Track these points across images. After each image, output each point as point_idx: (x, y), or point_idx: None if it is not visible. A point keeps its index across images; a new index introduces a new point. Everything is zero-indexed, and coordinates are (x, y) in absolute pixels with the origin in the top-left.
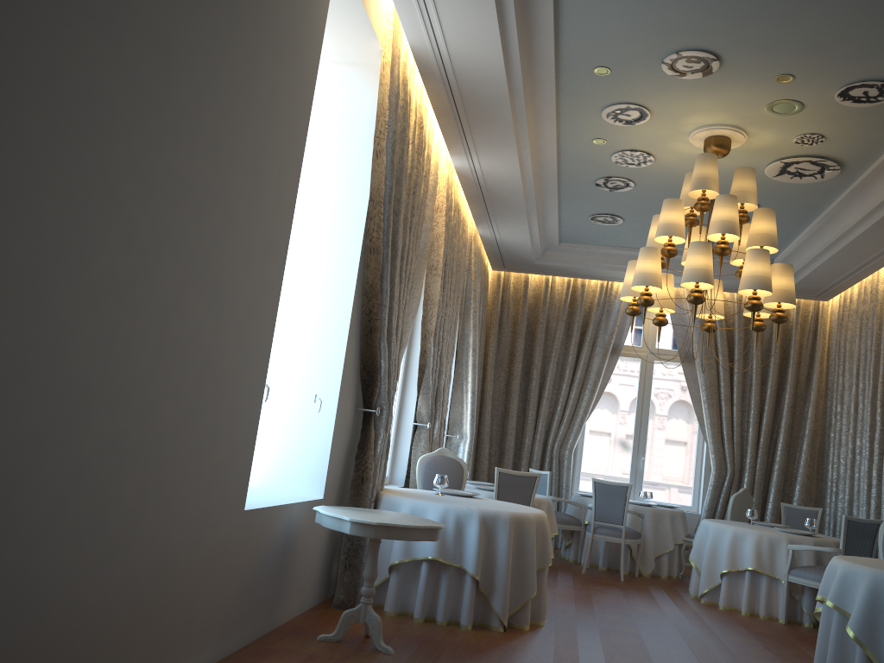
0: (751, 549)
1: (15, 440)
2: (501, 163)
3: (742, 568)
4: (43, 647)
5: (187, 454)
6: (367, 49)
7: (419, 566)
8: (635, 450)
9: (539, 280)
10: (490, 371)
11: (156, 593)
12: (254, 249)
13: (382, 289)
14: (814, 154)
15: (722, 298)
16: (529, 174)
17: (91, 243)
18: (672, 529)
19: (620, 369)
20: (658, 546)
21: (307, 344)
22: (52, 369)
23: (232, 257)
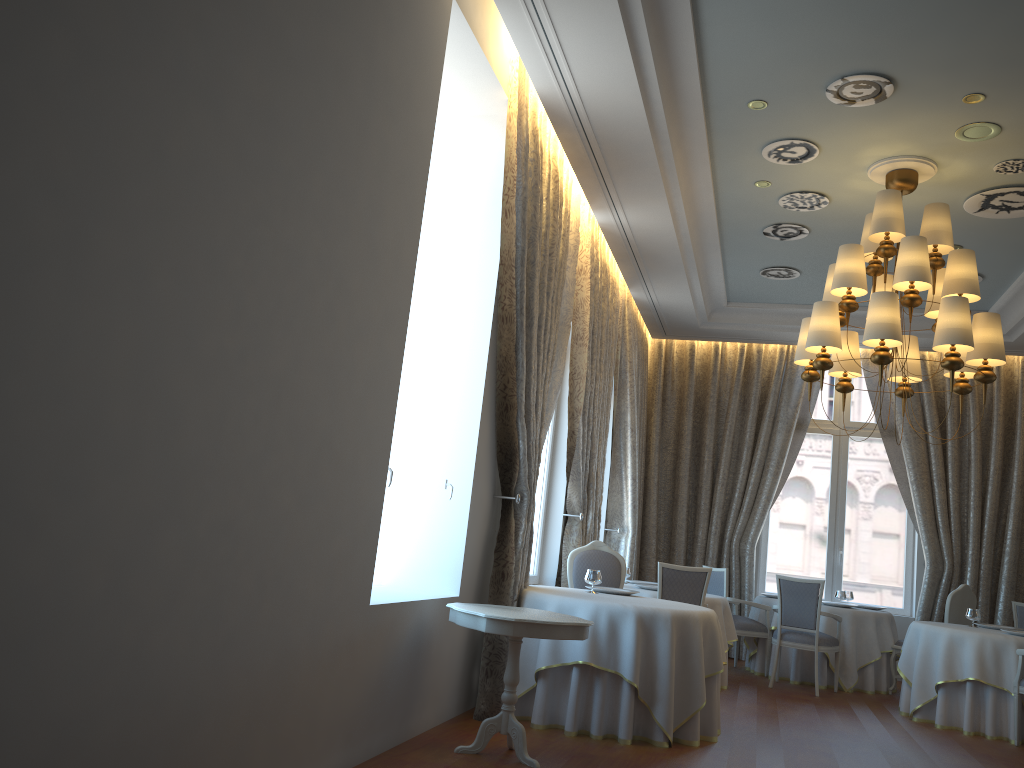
0: (971, 655)
1: (129, 521)
2: (650, 215)
3: (962, 678)
4: (160, 738)
5: (305, 541)
6: (491, 100)
7: (569, 673)
8: (831, 542)
9: (708, 348)
10: (654, 454)
11: (276, 690)
12: (370, 321)
13: (517, 362)
14: (1021, 183)
15: (917, 357)
16: (684, 226)
17: (199, 319)
18: (878, 635)
19: (813, 449)
20: (861, 656)
21: (437, 425)
22: (163, 449)
23: (347, 331)
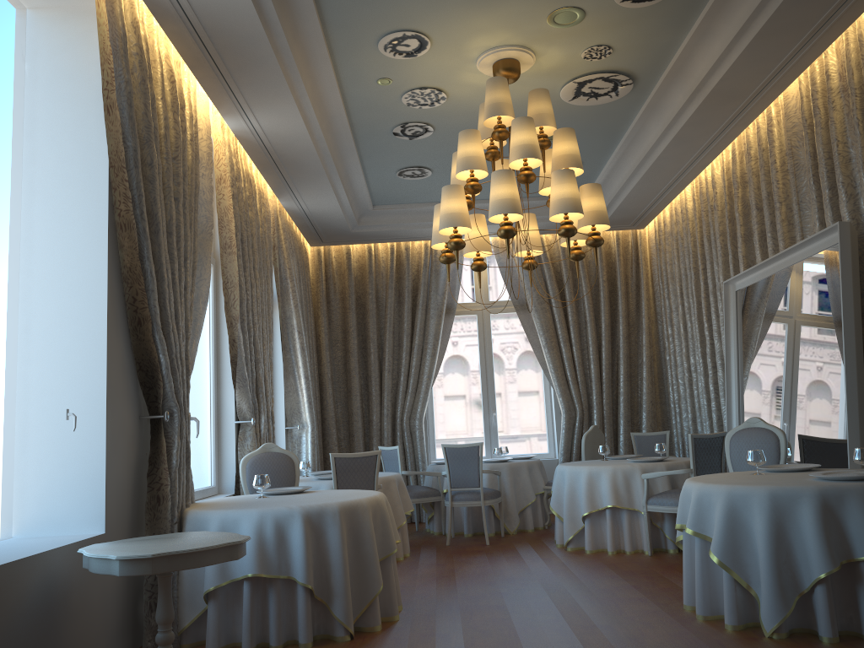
0: (607, 486)
1: None
2: (281, 119)
3: (602, 507)
4: None
5: None
6: None
7: (241, 587)
8: (486, 407)
9: (362, 250)
10: (325, 352)
11: None
12: None
13: (144, 271)
14: (605, 69)
15: (537, 232)
16: (318, 129)
17: None
18: (532, 480)
19: (464, 330)
20: (520, 501)
21: (57, 350)
22: None
23: None
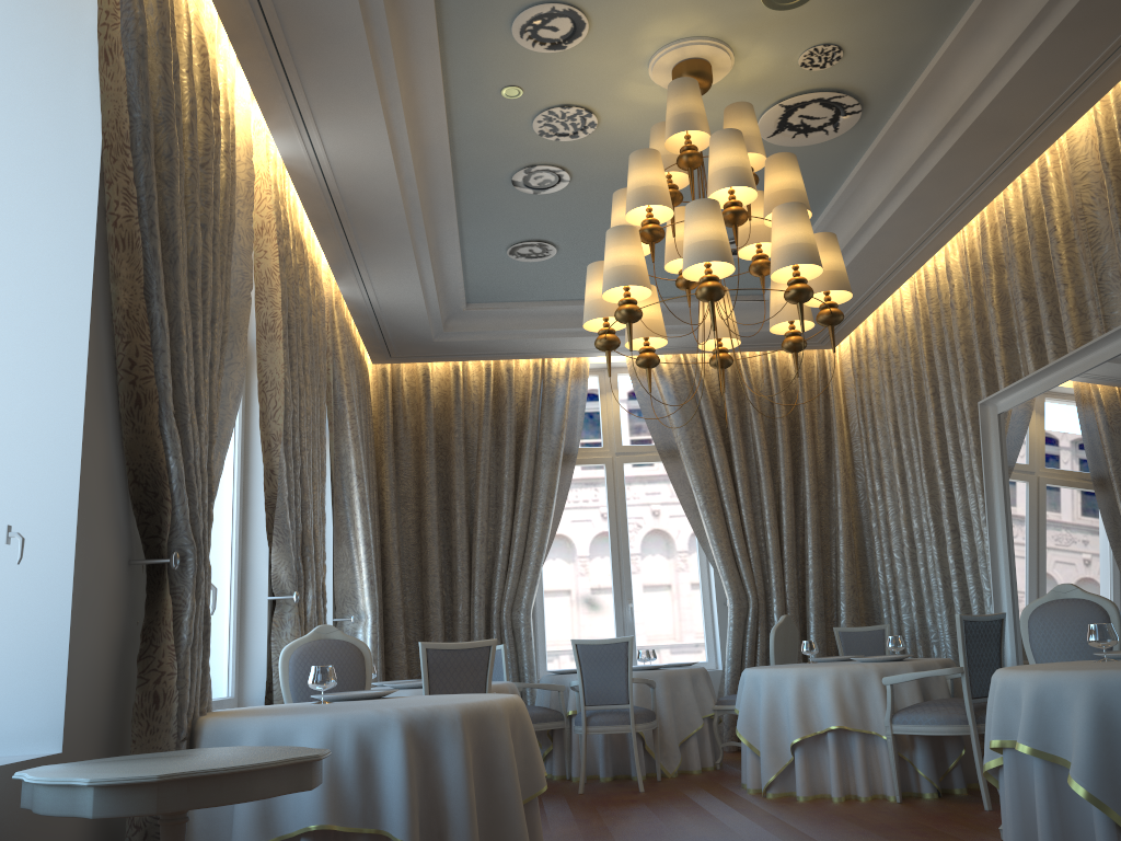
0: (830, 697)
1: None
2: (359, 140)
3: (822, 729)
4: None
5: None
6: None
7: None
8: (618, 595)
9: (445, 371)
10: (391, 514)
11: None
12: None
13: (151, 319)
14: (826, 86)
15: (732, 313)
16: (408, 164)
17: None
18: (696, 697)
19: (569, 500)
20: (680, 727)
21: None
22: None
23: None
